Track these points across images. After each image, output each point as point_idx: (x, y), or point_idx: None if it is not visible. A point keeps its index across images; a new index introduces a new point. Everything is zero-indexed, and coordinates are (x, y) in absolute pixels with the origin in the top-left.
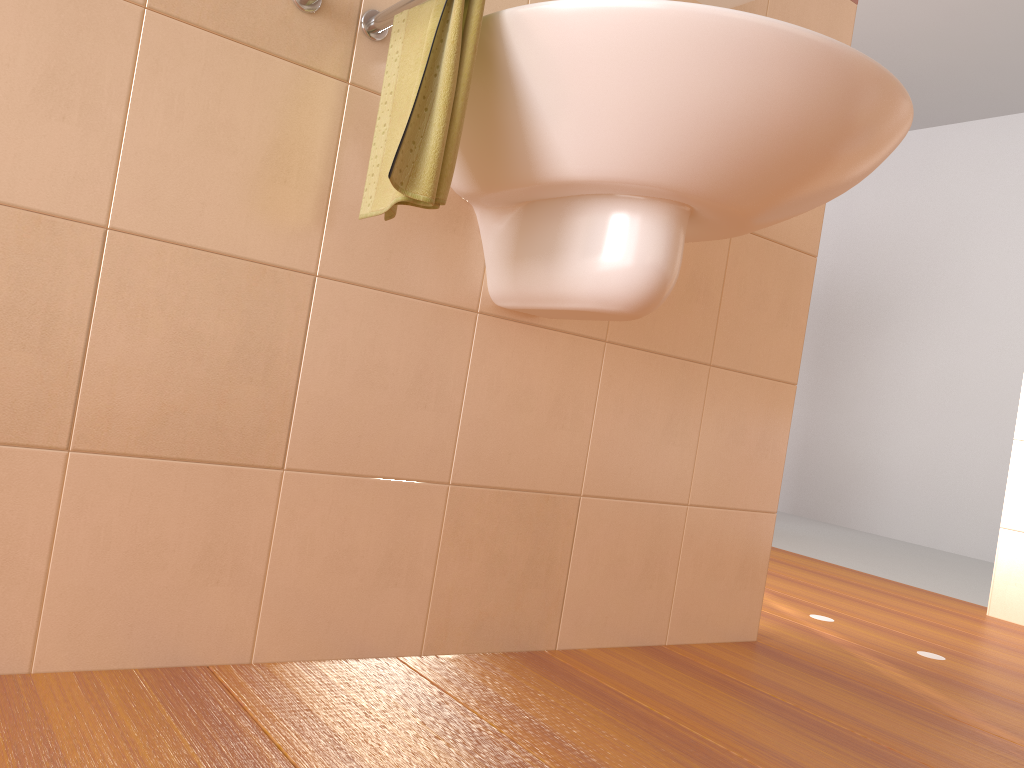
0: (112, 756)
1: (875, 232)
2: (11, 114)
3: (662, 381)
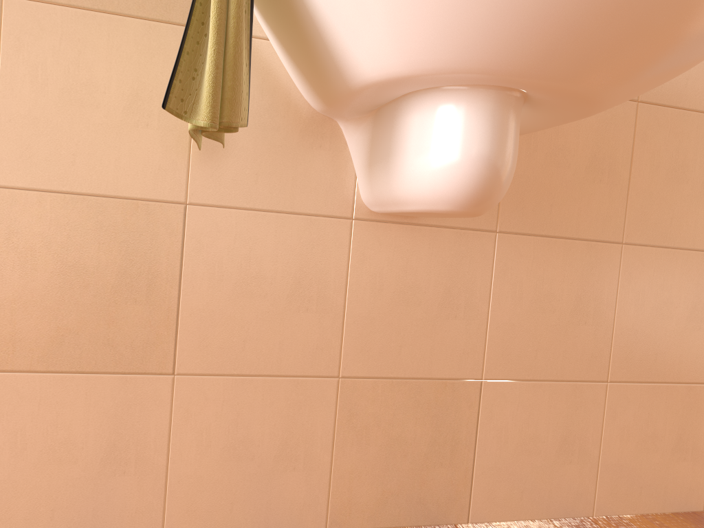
0: None
1: None
2: None
3: (566, 264)
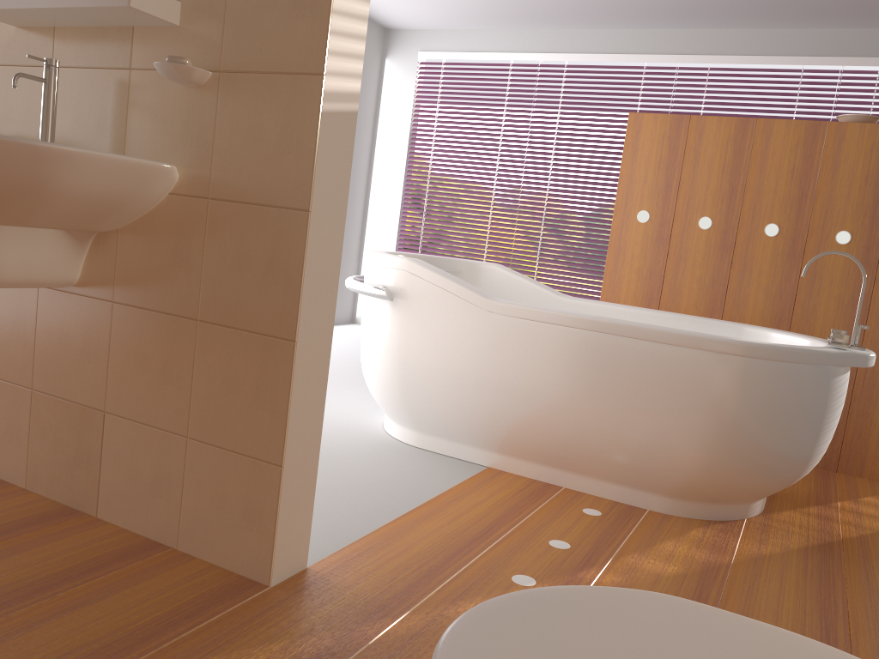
0: None
1: None
2: None
3: (157, 332)
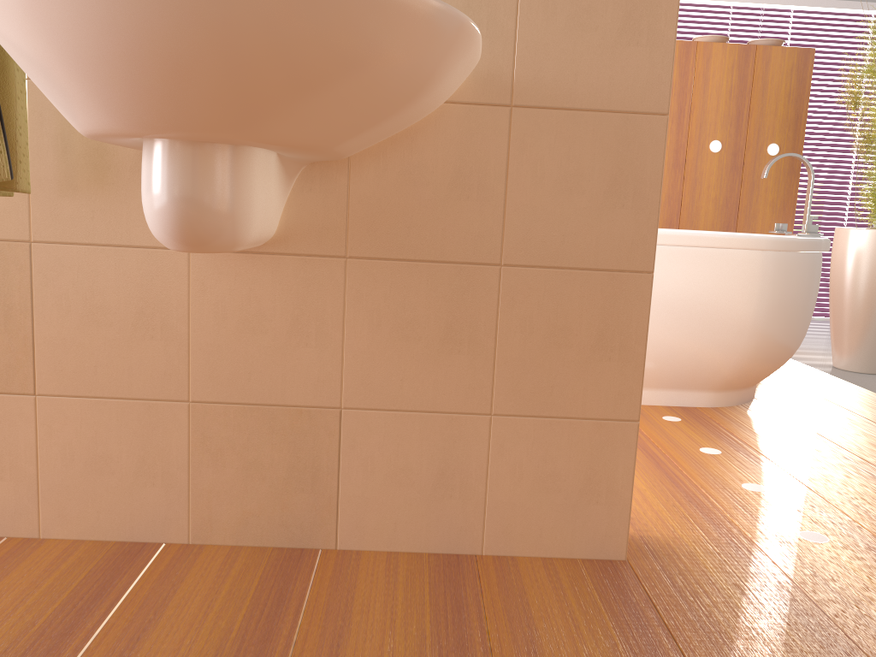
0: None
1: None
2: None
3: (431, 289)
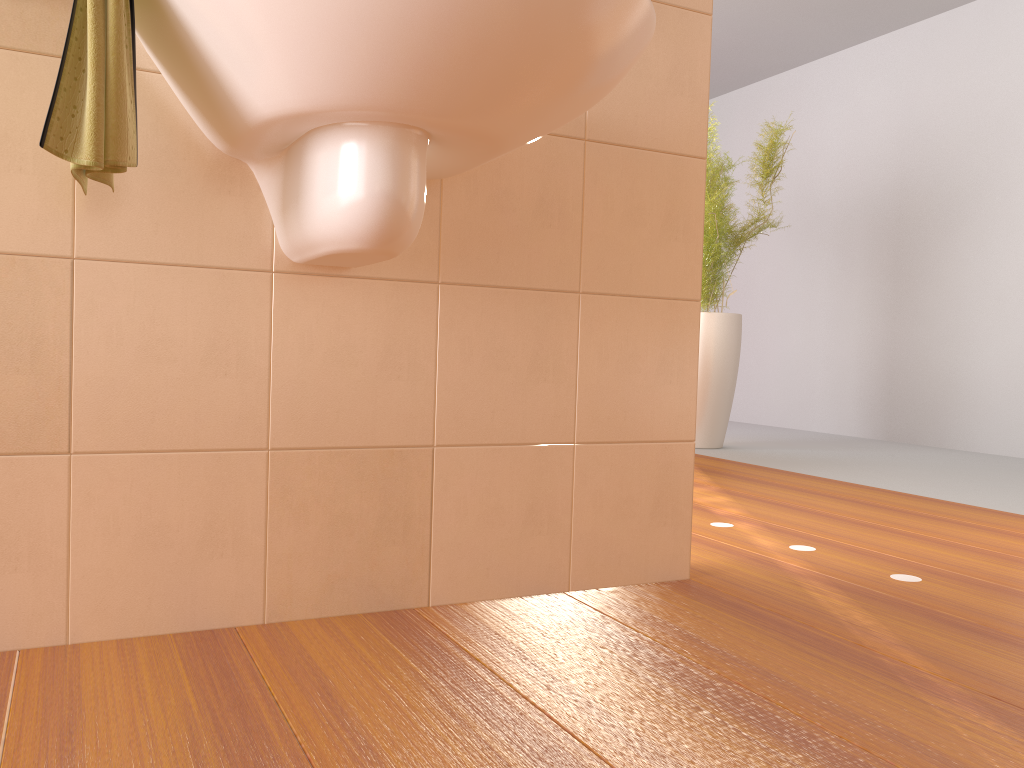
0: None
1: (941, 123)
2: None
3: (519, 316)
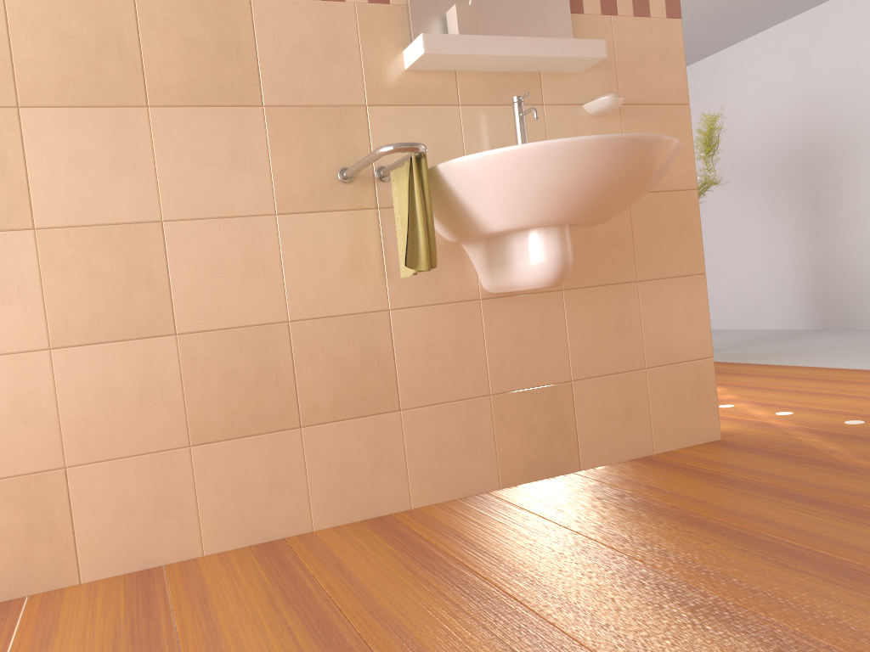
0: (357, 553)
1: (833, 86)
2: (236, 286)
3: (606, 301)
